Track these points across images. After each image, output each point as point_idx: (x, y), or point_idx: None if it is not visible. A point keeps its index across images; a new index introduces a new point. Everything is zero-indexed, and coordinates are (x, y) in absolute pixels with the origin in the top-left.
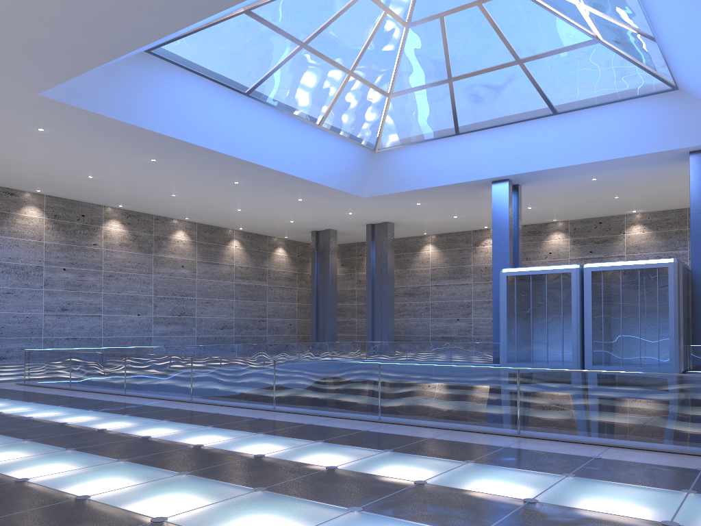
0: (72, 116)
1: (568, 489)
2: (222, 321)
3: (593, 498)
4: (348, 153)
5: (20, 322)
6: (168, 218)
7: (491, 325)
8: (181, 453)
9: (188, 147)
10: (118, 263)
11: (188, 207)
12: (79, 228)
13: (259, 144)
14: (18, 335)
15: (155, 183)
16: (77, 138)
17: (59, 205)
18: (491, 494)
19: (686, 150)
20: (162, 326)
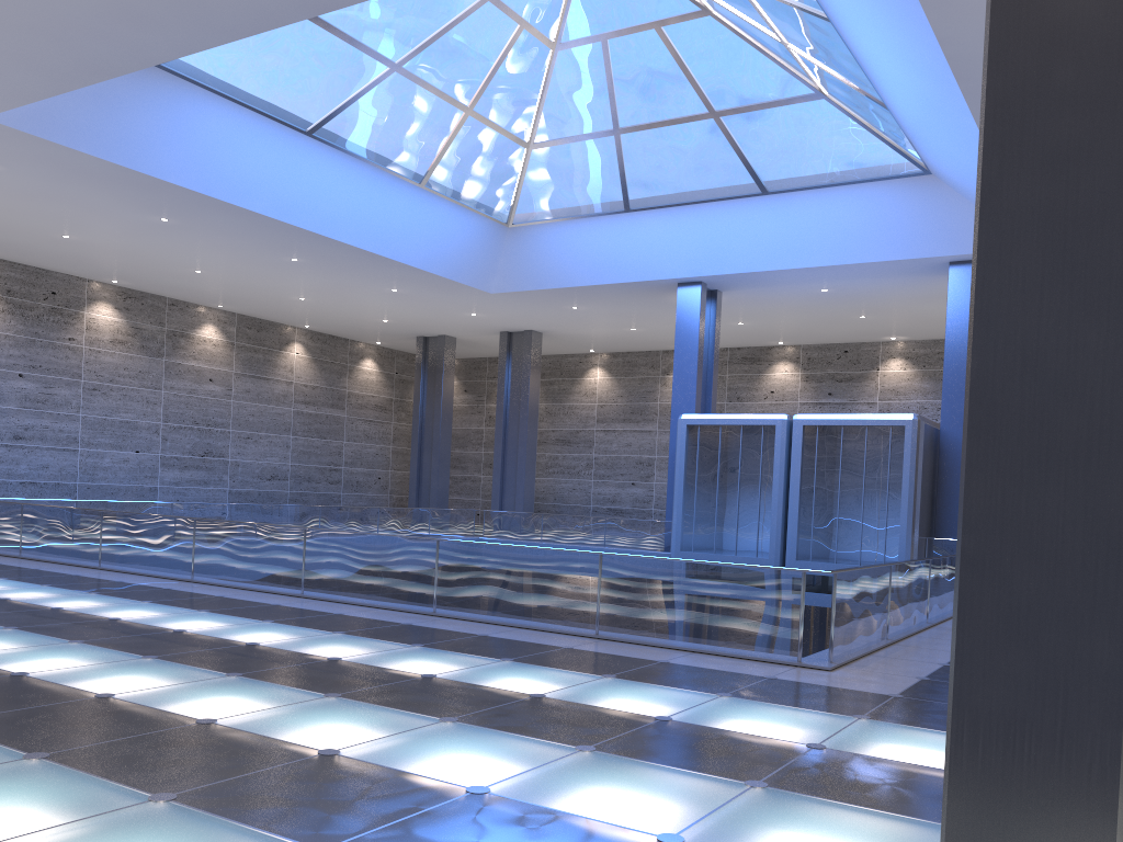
0: (37, 151)
1: (592, 688)
2: (270, 468)
3: (609, 696)
4: (466, 227)
5: None
6: (191, 304)
7: None
8: (155, 637)
9: (218, 206)
10: (107, 370)
11: (222, 289)
12: (46, 312)
13: (328, 207)
14: None
15: (168, 253)
16: (46, 181)
17: (15, 274)
18: (499, 688)
19: (944, 259)
20: (175, 471)
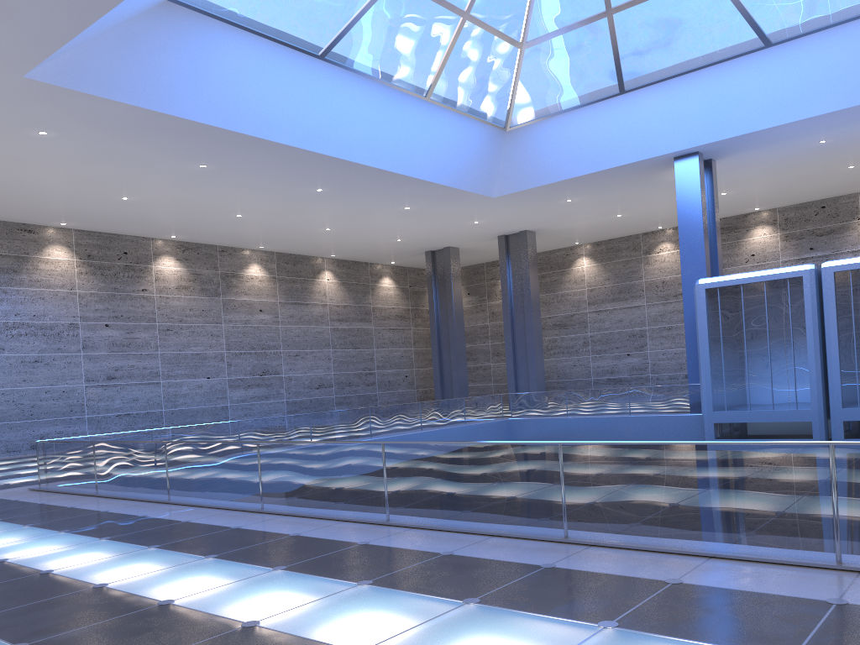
0: (79, 108)
1: None
2: (317, 378)
3: None
4: (468, 136)
5: (54, 399)
6: (237, 249)
7: (674, 359)
8: None
9: (247, 142)
10: (176, 312)
11: (261, 231)
12: (121, 270)
13: (345, 131)
14: (53, 416)
15: (211, 201)
16: (95, 142)
17: (92, 241)
18: None
19: None
20: (240, 390)
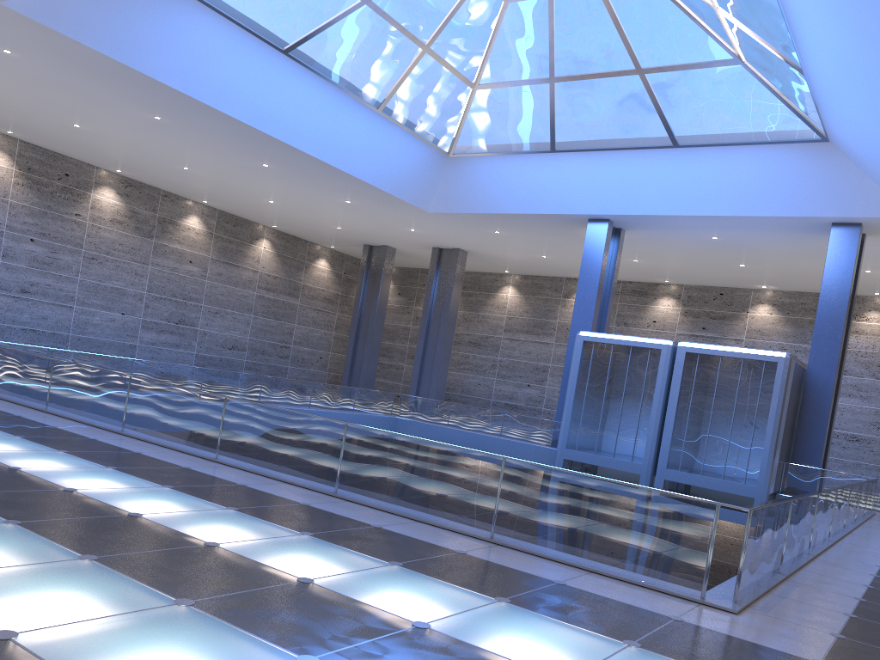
0: (47, 41)
1: (484, 617)
2: (232, 339)
3: (503, 635)
4: (413, 152)
5: None
6: (181, 197)
7: None
8: (38, 495)
9: (201, 108)
10: (105, 243)
11: (206, 187)
12: (59, 190)
13: (296, 121)
14: None
15: (161, 149)
16: (56, 71)
17: (36, 155)
18: (379, 609)
19: (828, 220)
20: (152, 333)
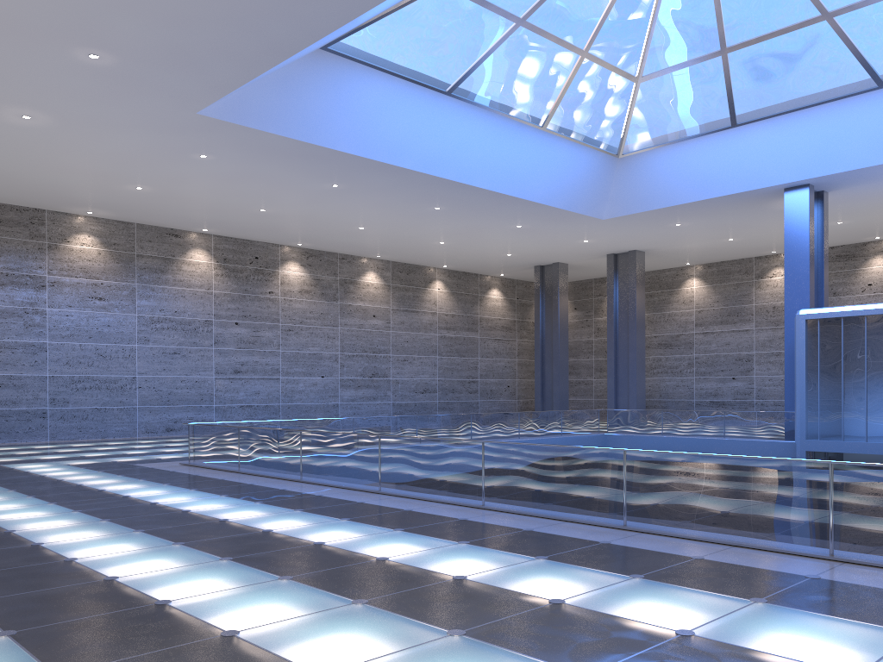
0: (237, 137)
1: None
2: (422, 383)
3: None
4: (581, 162)
5: (188, 388)
6: (356, 257)
7: (781, 386)
8: (359, 569)
9: (376, 167)
10: (297, 314)
11: (379, 242)
12: (252, 273)
13: (465, 158)
14: (186, 403)
15: (338, 215)
16: (245, 164)
17: (229, 246)
18: (794, 659)
19: None
20: (351, 390)
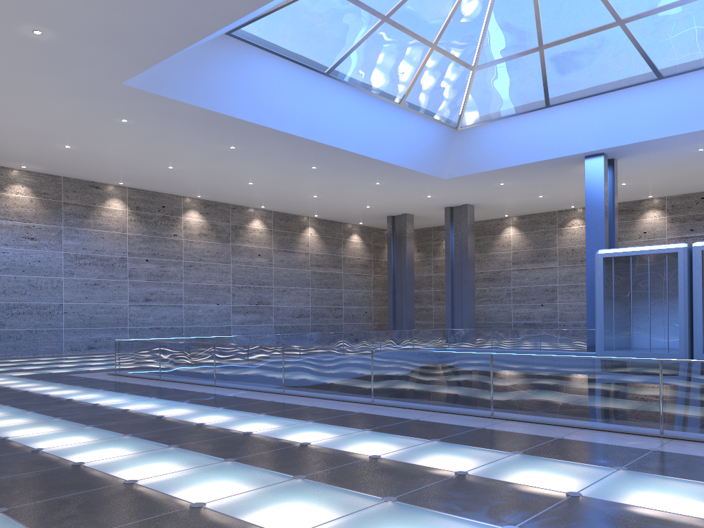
0: (154, 105)
1: None
2: (298, 309)
3: None
4: (429, 133)
5: (106, 313)
6: (245, 207)
7: (578, 311)
8: (289, 452)
9: (267, 132)
10: (197, 253)
11: (265, 195)
12: (159, 219)
13: (339, 127)
14: (105, 326)
15: (233, 172)
16: (159, 128)
17: (140, 196)
18: (668, 512)
19: None
20: (240, 315)
